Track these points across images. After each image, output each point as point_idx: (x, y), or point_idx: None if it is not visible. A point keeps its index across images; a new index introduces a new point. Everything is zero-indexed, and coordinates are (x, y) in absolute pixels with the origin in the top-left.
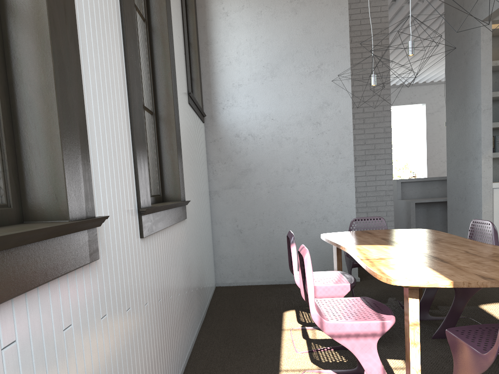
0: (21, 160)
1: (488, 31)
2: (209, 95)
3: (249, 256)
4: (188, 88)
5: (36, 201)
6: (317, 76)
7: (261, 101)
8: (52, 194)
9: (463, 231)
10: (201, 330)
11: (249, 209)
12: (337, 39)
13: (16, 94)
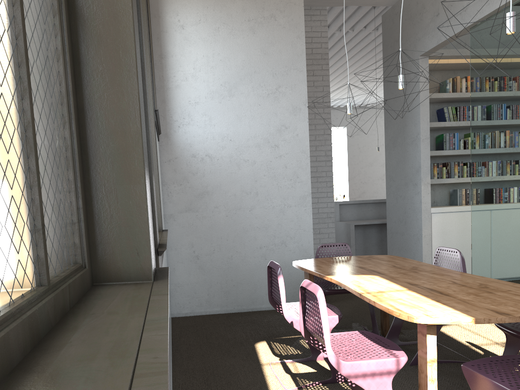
0: (92, 206)
1: (425, 66)
2: (164, 111)
3: (207, 284)
4: (154, 105)
5: (111, 257)
6: (275, 98)
7: (219, 120)
8: (132, 248)
9: (403, 253)
10: (173, 370)
11: (207, 233)
12: (295, 62)
13: (88, 124)
